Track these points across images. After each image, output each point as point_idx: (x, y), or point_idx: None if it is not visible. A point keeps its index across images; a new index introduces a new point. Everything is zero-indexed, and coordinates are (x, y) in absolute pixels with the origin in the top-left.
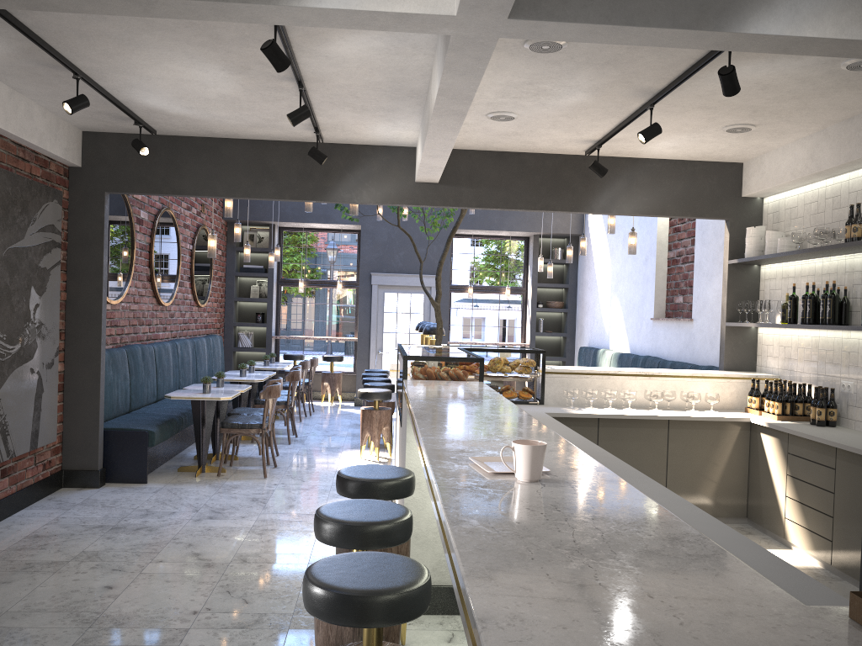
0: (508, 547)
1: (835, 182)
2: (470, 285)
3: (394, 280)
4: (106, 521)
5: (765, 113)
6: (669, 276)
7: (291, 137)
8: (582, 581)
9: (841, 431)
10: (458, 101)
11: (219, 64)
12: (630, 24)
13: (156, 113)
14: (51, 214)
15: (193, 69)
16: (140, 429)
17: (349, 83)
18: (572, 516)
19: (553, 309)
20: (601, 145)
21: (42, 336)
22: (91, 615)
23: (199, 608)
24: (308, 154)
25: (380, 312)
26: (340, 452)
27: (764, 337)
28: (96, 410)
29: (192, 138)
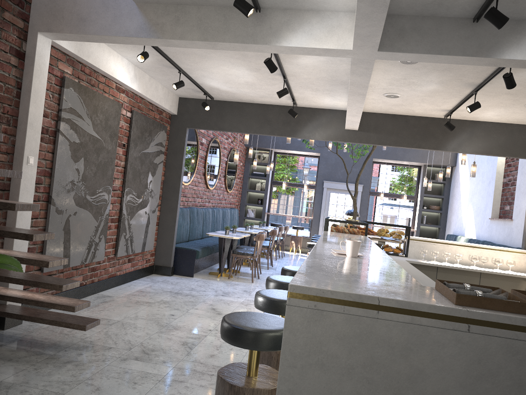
0: (324, 264)
1: None
2: (382, 192)
3: (336, 186)
4: (172, 290)
5: None
6: (503, 193)
7: (280, 103)
8: (343, 272)
9: None
10: (360, 88)
11: (245, 67)
12: (440, 54)
13: (214, 89)
14: (161, 137)
15: (233, 69)
16: (192, 249)
17: (309, 77)
18: (359, 264)
19: (433, 210)
20: (452, 112)
21: (151, 196)
22: (164, 323)
23: (212, 329)
24: (288, 112)
25: (326, 203)
26: None
27: None
28: (172, 237)
29: (231, 102)
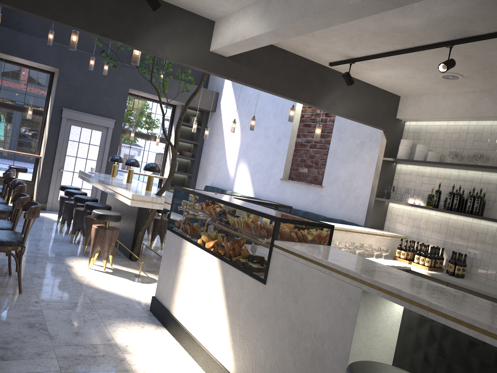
0: None
1: (478, 124)
2: (133, 131)
3: (81, 117)
4: None
5: (487, 71)
6: (296, 153)
7: None
8: None
9: (475, 283)
10: None
11: None
12: None
13: None
14: None
15: None
16: None
17: None
18: None
19: (186, 157)
20: (355, 62)
21: None
22: None
23: None
24: None
25: (65, 139)
26: (65, 261)
27: (395, 210)
28: None
29: None
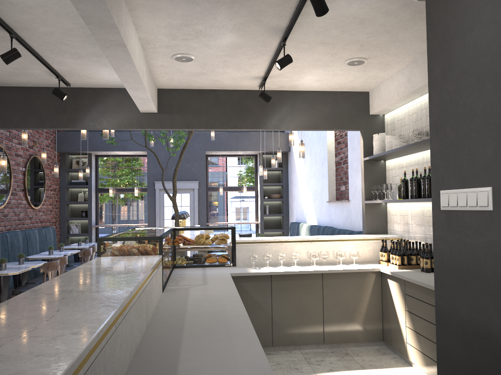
0: None
1: (426, 98)
2: (220, 186)
3: (170, 185)
4: None
5: (370, 47)
6: (337, 173)
7: (47, 83)
8: None
9: None
10: (108, 30)
11: None
12: None
13: None
14: None
15: None
16: None
17: (50, 31)
18: None
19: (274, 199)
20: (265, 80)
21: None
22: None
23: None
24: (52, 93)
25: (161, 206)
26: None
27: (391, 210)
28: None
29: None
